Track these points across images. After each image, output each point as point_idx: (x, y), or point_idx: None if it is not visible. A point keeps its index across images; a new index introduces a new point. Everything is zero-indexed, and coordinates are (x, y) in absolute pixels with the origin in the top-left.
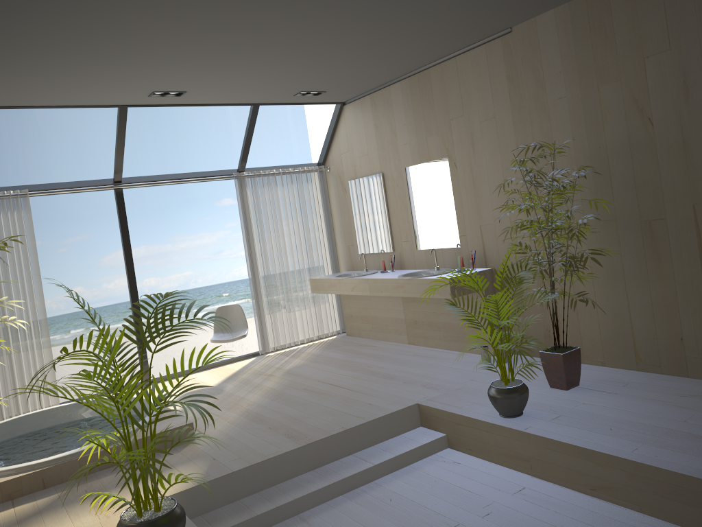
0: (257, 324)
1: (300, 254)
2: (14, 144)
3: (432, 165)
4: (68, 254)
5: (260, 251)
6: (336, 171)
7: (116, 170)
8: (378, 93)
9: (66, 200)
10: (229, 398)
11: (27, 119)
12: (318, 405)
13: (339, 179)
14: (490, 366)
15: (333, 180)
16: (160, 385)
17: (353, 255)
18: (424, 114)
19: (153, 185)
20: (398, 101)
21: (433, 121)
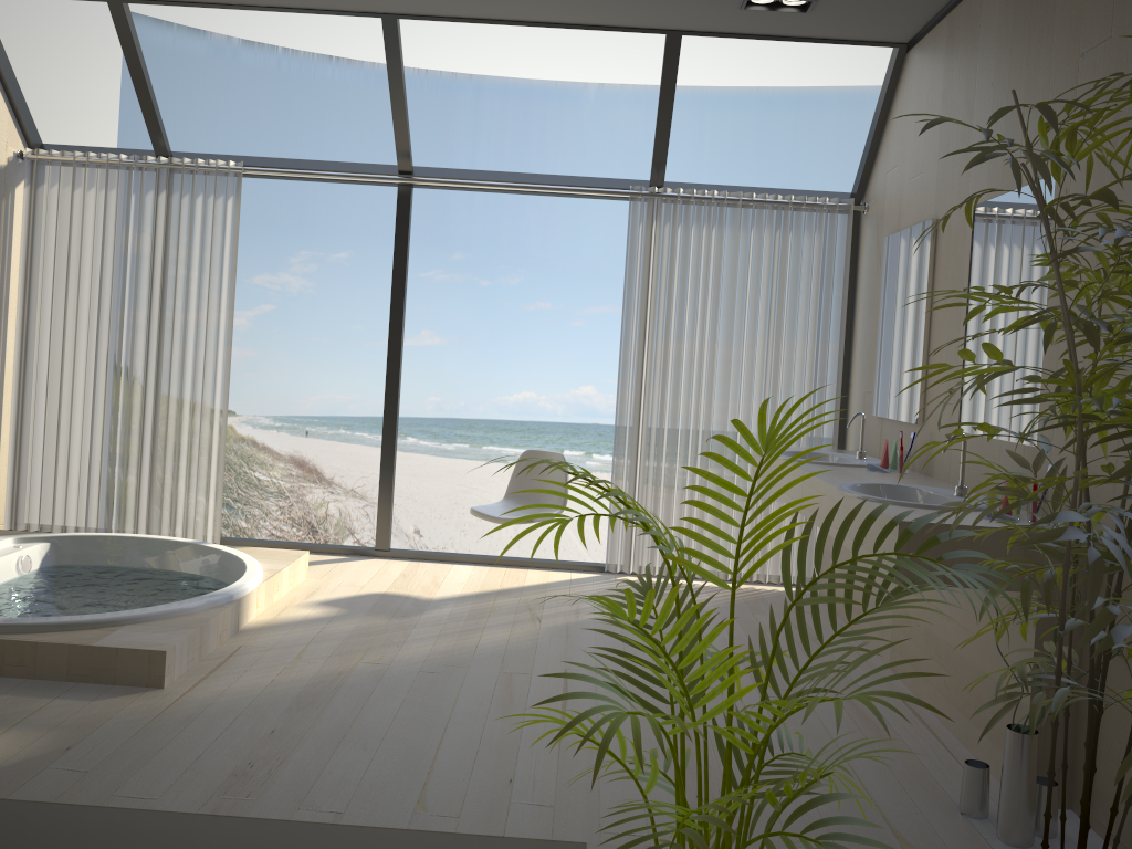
0: (614, 508)
1: (749, 386)
2: (544, 150)
3: (1023, 199)
4: (584, 331)
5: (654, 359)
6: (875, 213)
7: (397, 148)
8: (961, 8)
9: (598, 247)
10: (389, 633)
11: (568, 113)
12: (438, 727)
13: (876, 233)
14: (961, 832)
15: (868, 234)
16: (387, 565)
17: (867, 417)
18: (1031, 48)
19: (468, 188)
20: (991, 22)
21: (1045, 65)
